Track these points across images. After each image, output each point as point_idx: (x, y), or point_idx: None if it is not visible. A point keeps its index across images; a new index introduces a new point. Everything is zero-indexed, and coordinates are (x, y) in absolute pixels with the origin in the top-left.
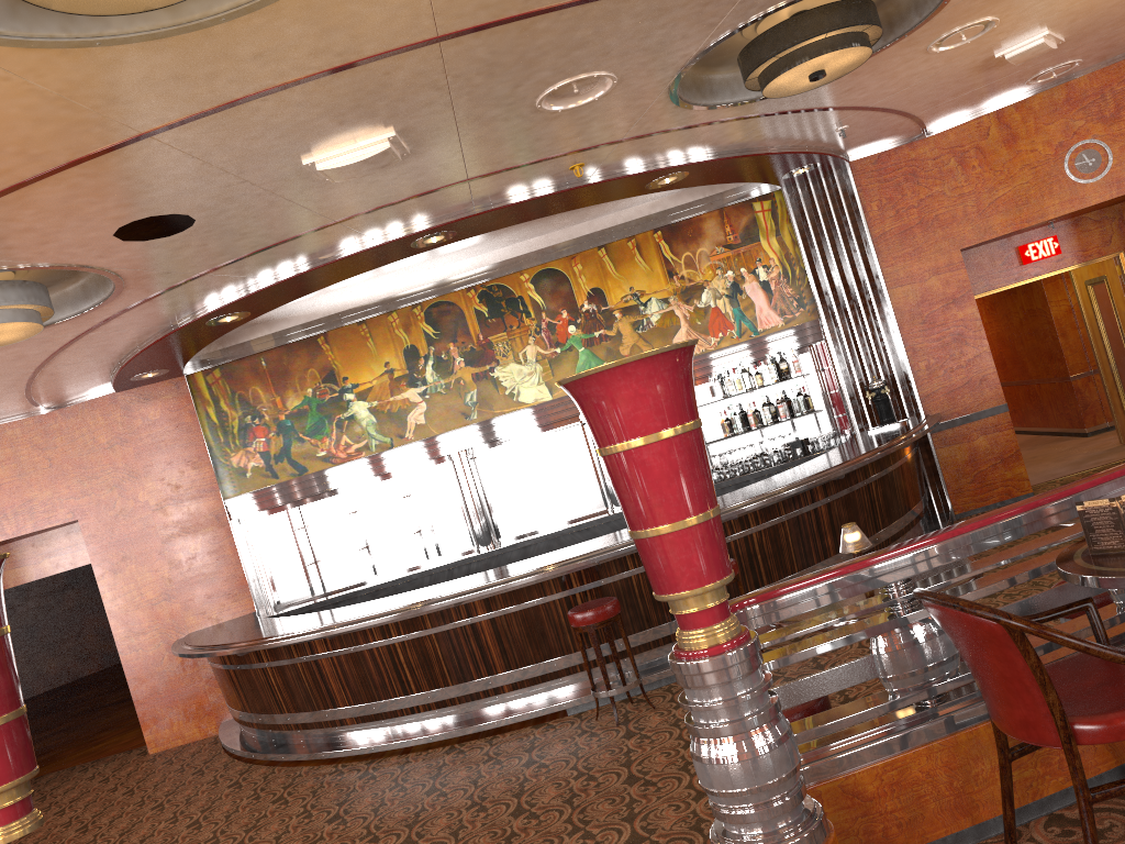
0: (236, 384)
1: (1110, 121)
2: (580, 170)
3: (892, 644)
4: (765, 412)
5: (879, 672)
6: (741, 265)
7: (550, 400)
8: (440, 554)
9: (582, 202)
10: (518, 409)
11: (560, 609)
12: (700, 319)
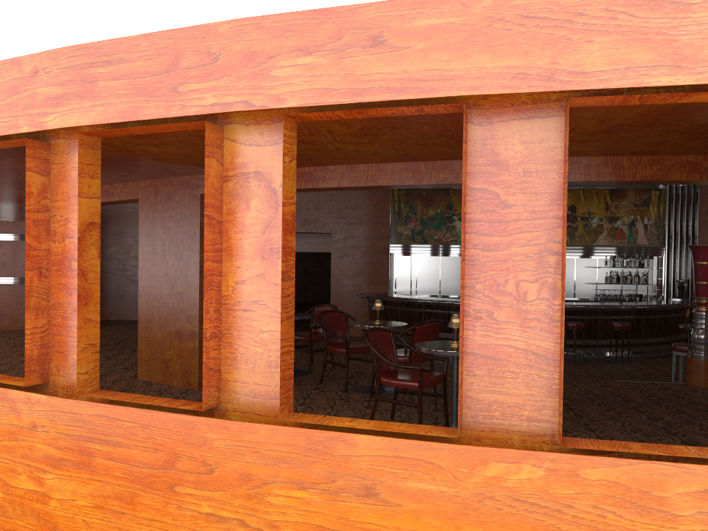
0: (410, 198)
1: None
2: None
3: None
4: (628, 278)
5: None
6: (637, 214)
7: None
8: None
9: None
10: None
11: None
12: (613, 231)
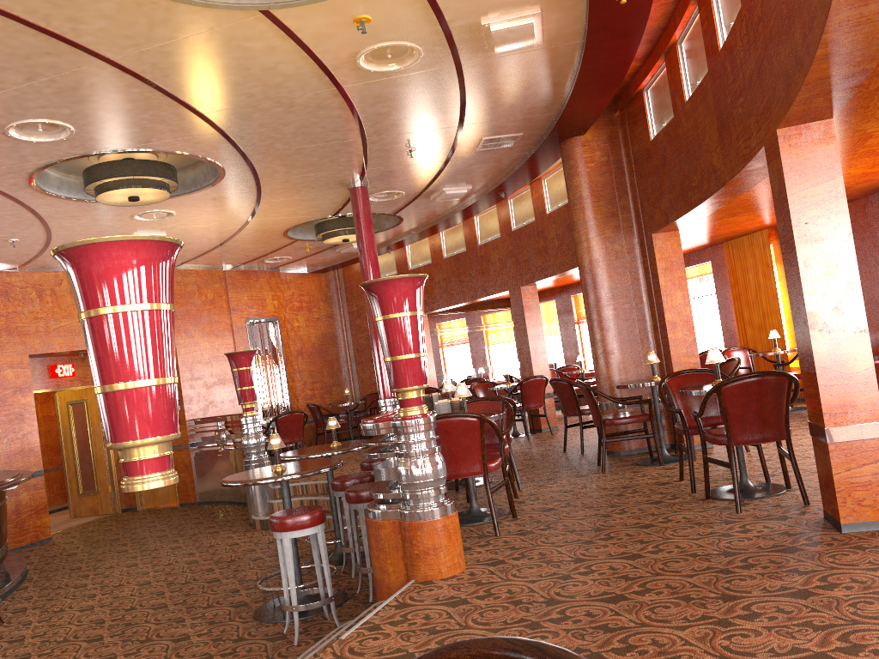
0: None
1: None
2: None
3: None
4: None
5: (393, 466)
6: None
7: None
8: None
9: None
10: None
11: None
12: None
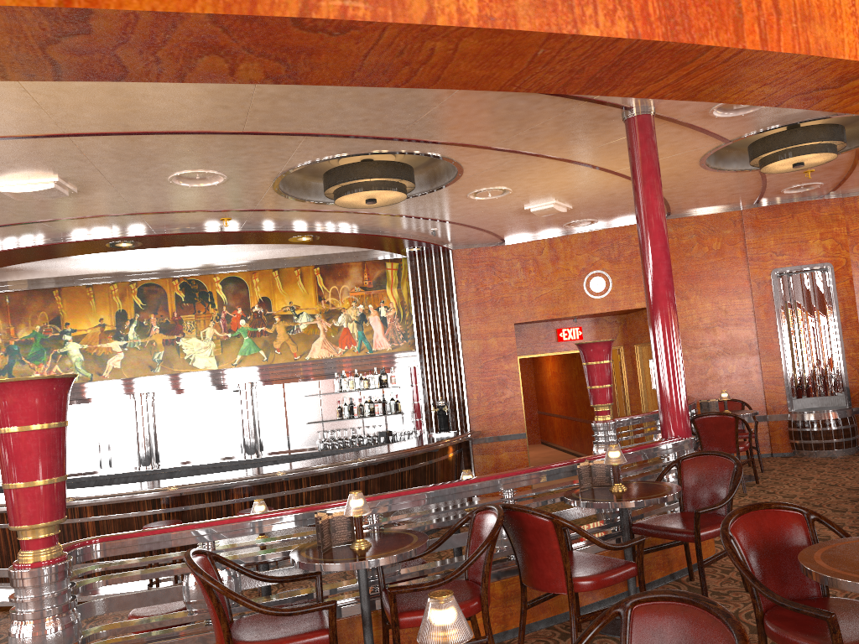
0: None
1: (614, 262)
2: (231, 222)
3: (194, 581)
4: (365, 407)
5: (183, 597)
6: (369, 302)
7: (216, 369)
8: (111, 466)
9: (240, 241)
10: (191, 371)
11: (148, 522)
12: (334, 333)
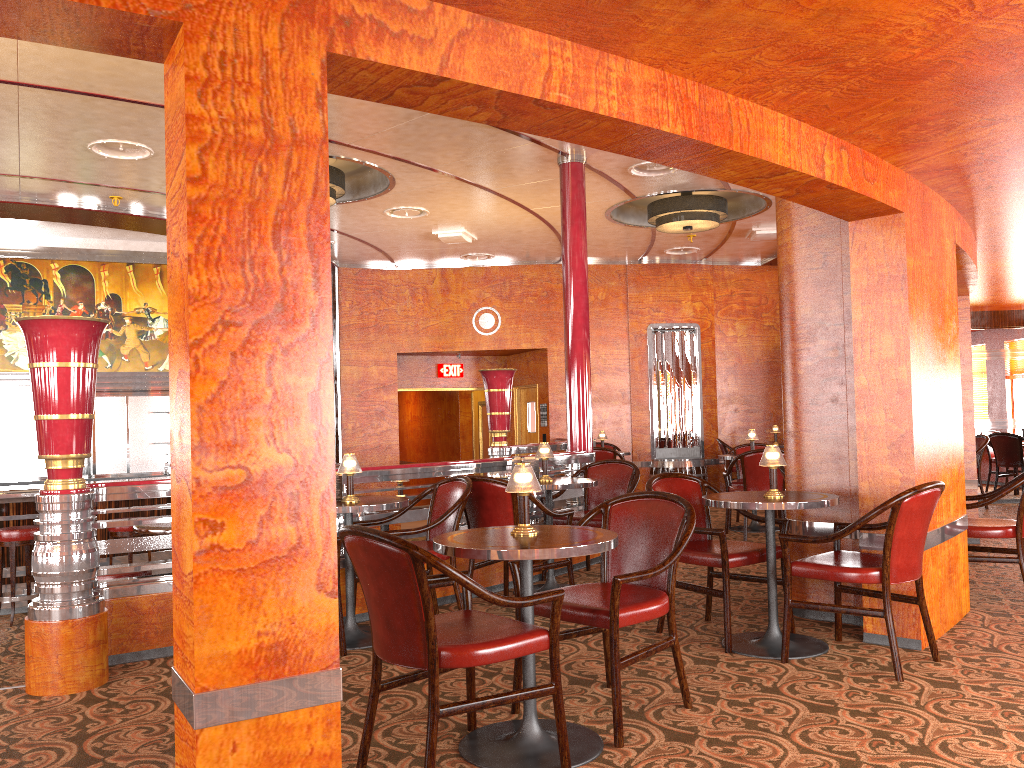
0: None
1: (505, 300)
2: (119, 201)
3: None
4: None
5: None
6: None
7: None
8: None
9: (117, 225)
10: (12, 371)
11: None
12: None
